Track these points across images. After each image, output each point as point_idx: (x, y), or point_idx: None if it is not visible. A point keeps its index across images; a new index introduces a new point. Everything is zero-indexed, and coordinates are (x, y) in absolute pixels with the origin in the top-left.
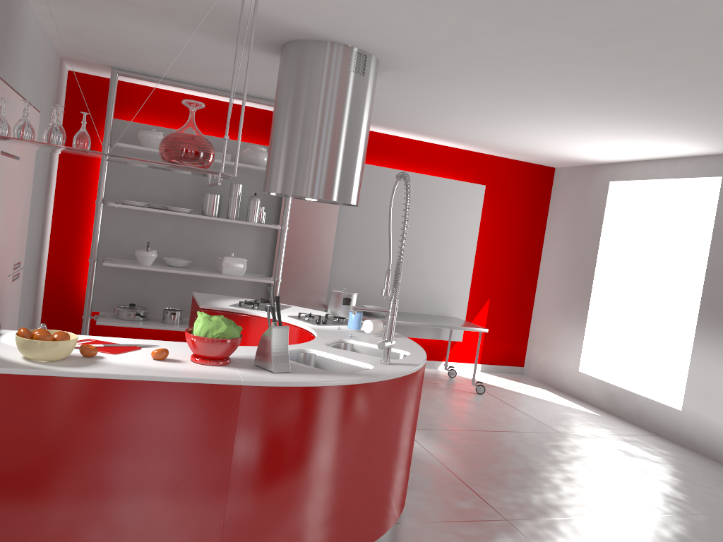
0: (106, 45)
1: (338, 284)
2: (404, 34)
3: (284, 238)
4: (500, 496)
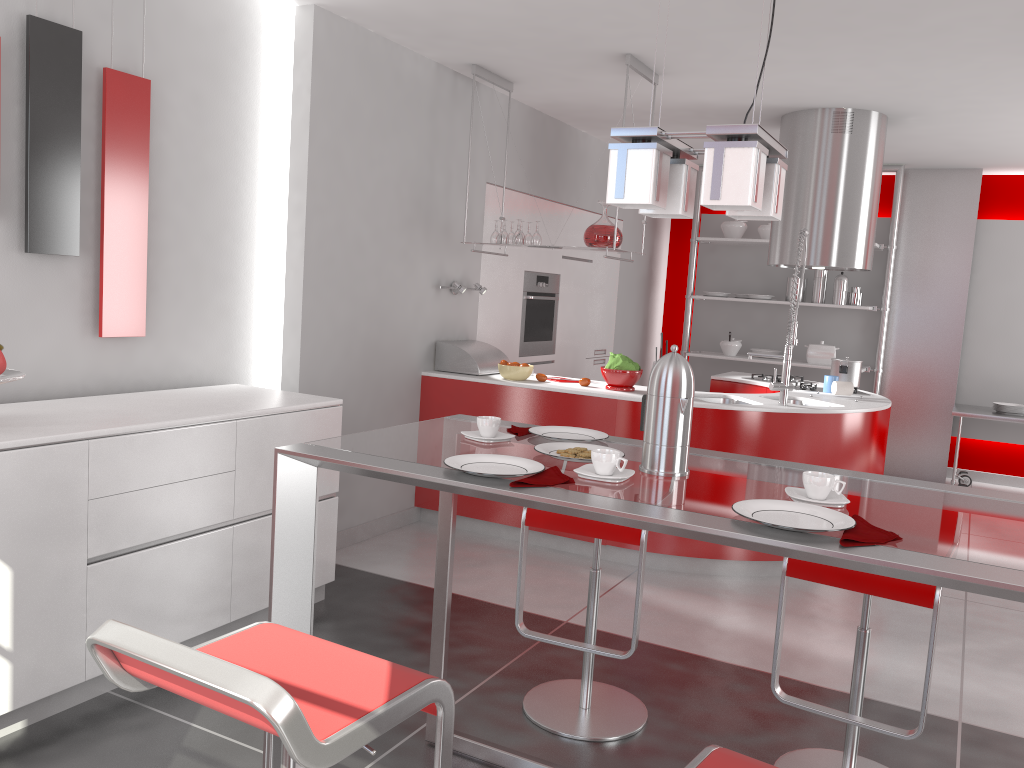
0: None
1: (975, 378)
2: (851, 89)
3: (884, 321)
4: None
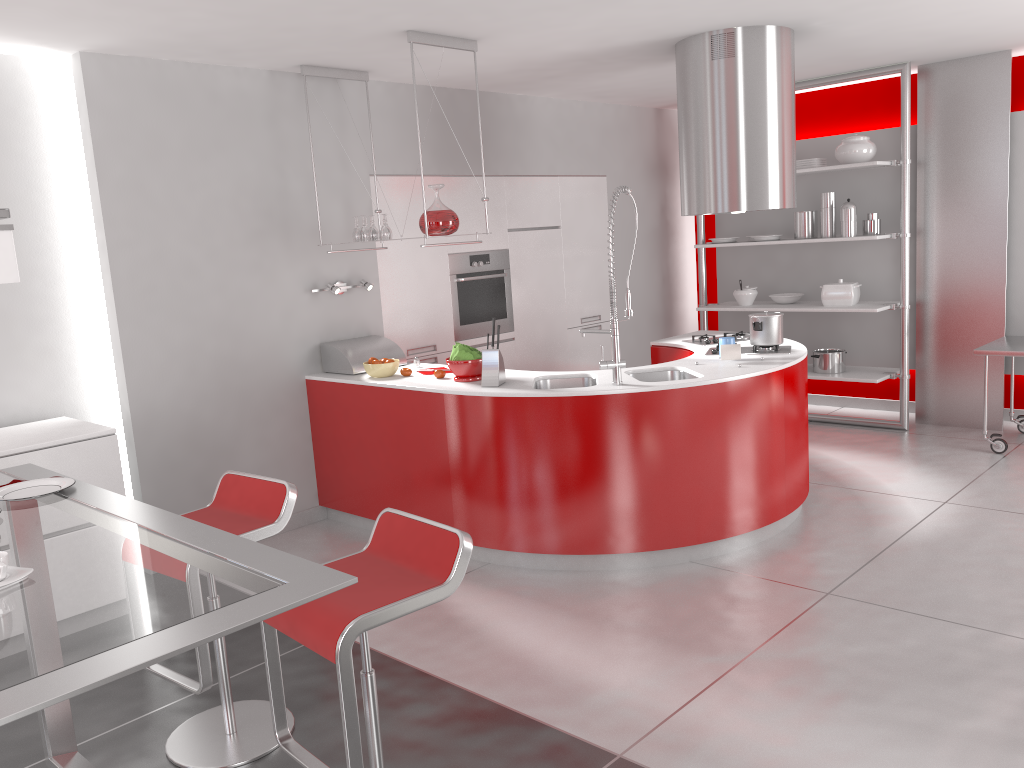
0: (638, 94)
1: None
2: (690, 13)
3: (904, 249)
4: (887, 578)
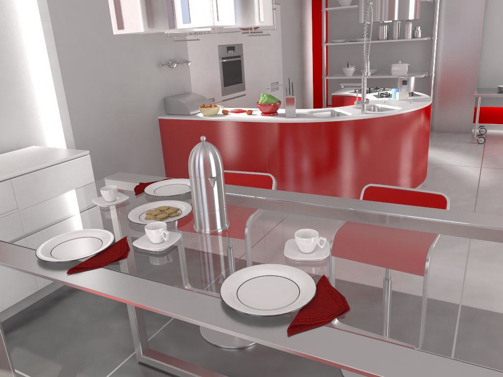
0: None
1: (488, 72)
2: None
3: (434, 45)
4: (493, 204)
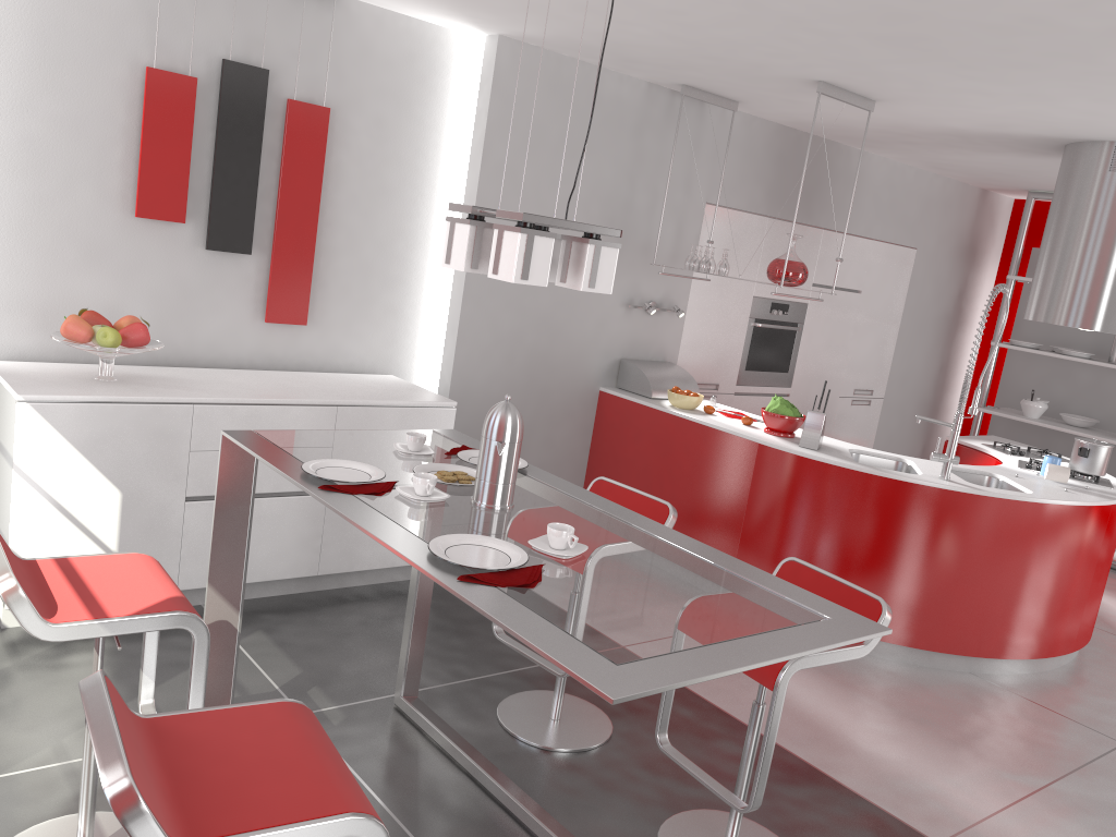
0: (978, 173)
1: None
2: (1113, 124)
3: None
4: None
